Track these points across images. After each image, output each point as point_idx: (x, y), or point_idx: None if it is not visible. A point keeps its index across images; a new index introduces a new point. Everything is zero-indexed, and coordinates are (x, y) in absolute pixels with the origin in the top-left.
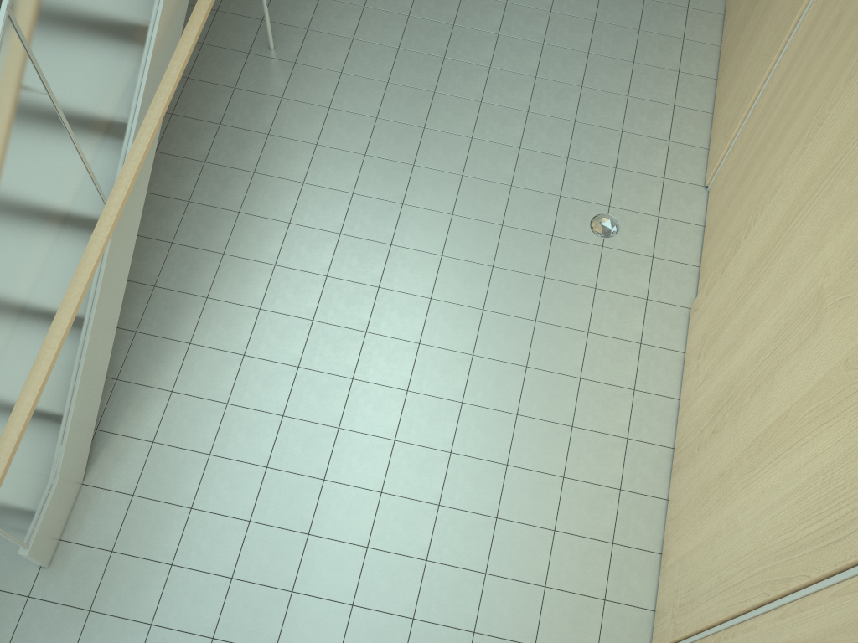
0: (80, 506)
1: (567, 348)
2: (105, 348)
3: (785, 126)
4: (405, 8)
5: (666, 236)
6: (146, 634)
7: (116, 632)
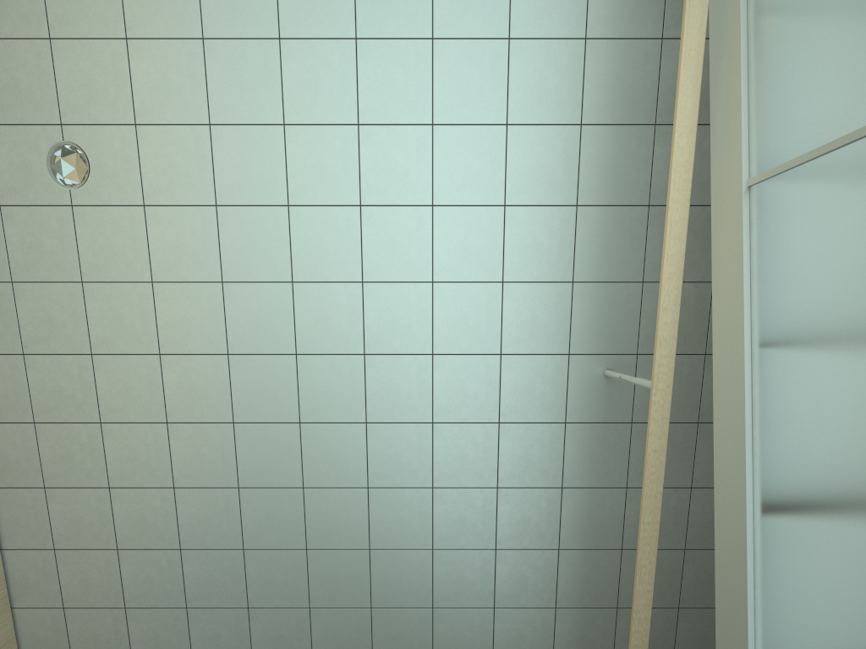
0: None
1: None
2: None
3: None
4: (439, 499)
5: None
6: None
7: None
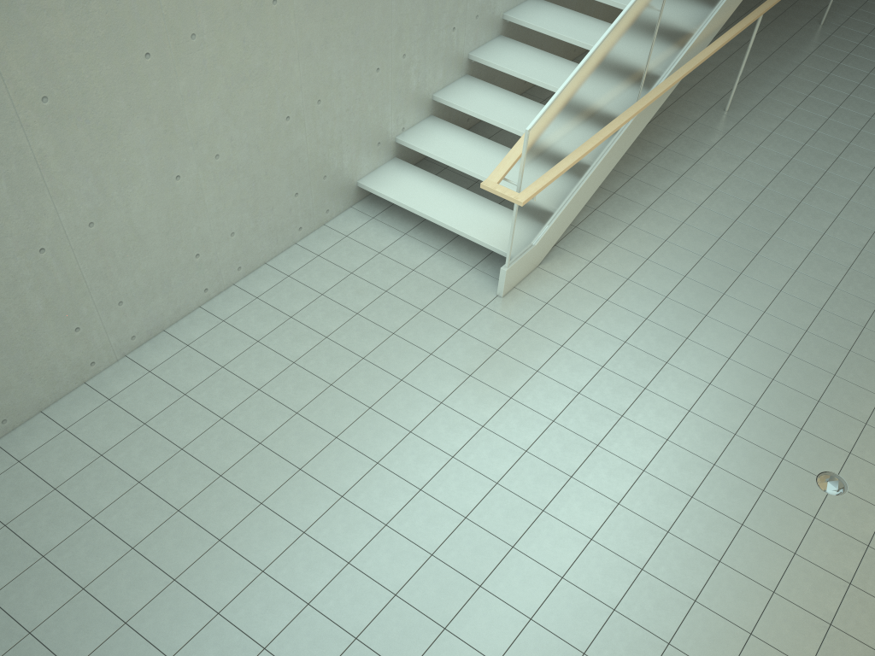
0: (532, 276)
1: None
2: (589, 193)
3: None
4: (826, 115)
5: None
6: (556, 349)
7: (536, 341)
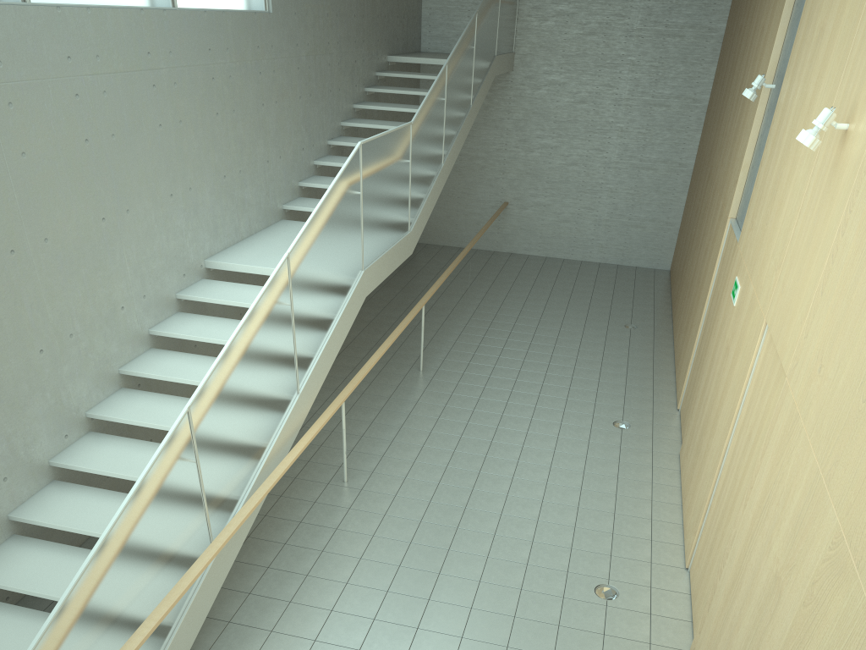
0: None
1: None
2: None
3: (732, 504)
4: (444, 462)
5: (659, 600)
6: None
7: None
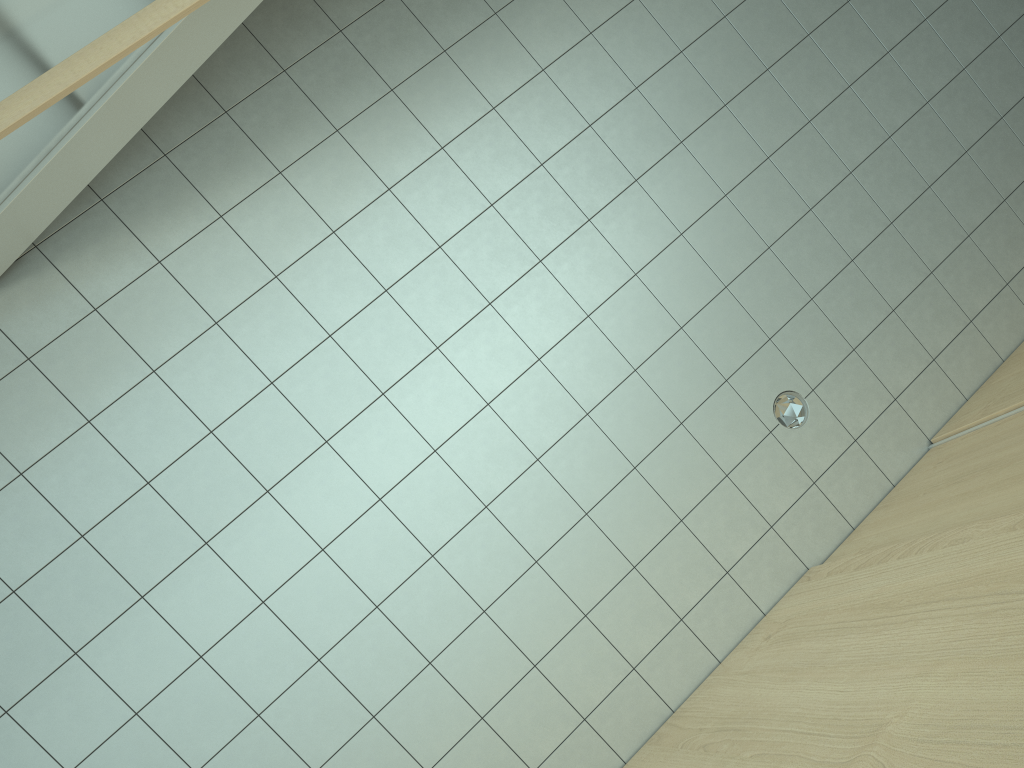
0: None
1: (645, 524)
2: (97, 159)
3: None
4: None
5: (846, 469)
6: None
7: None
